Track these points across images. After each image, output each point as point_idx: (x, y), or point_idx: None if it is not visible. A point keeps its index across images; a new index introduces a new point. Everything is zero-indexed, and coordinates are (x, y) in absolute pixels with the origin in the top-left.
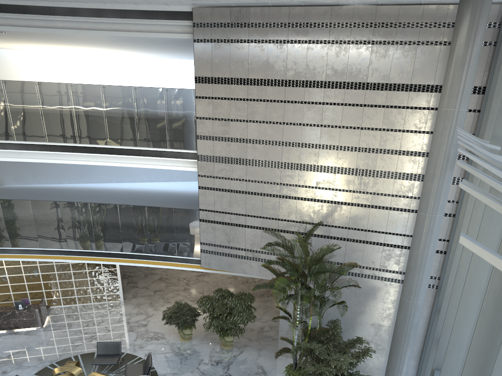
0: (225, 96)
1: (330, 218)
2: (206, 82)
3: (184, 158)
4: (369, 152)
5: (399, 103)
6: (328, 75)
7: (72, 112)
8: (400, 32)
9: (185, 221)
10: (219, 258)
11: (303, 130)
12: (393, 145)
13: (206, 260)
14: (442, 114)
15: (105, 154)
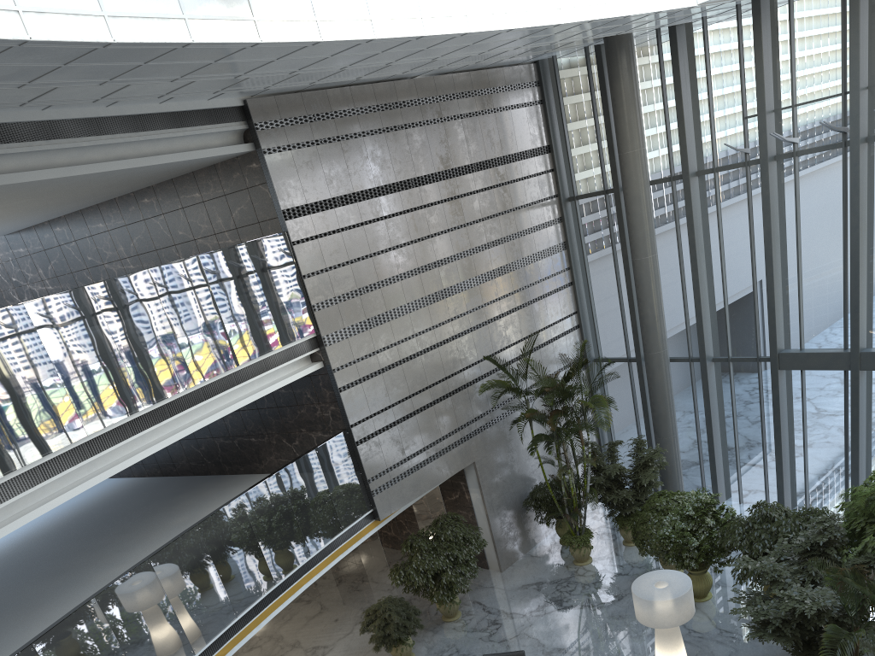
0: (333, 228)
1: (491, 343)
2: (300, 214)
3: (298, 355)
4: (496, 245)
5: (501, 179)
6: (436, 164)
7: (116, 344)
8: (479, 101)
9: (335, 460)
10: (400, 486)
11: (434, 243)
12: (512, 228)
13: (384, 504)
14: (637, 155)
15: (187, 410)
